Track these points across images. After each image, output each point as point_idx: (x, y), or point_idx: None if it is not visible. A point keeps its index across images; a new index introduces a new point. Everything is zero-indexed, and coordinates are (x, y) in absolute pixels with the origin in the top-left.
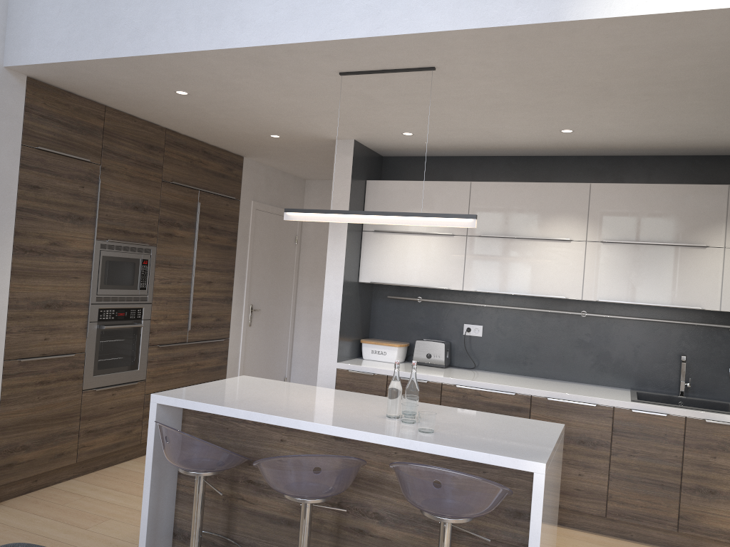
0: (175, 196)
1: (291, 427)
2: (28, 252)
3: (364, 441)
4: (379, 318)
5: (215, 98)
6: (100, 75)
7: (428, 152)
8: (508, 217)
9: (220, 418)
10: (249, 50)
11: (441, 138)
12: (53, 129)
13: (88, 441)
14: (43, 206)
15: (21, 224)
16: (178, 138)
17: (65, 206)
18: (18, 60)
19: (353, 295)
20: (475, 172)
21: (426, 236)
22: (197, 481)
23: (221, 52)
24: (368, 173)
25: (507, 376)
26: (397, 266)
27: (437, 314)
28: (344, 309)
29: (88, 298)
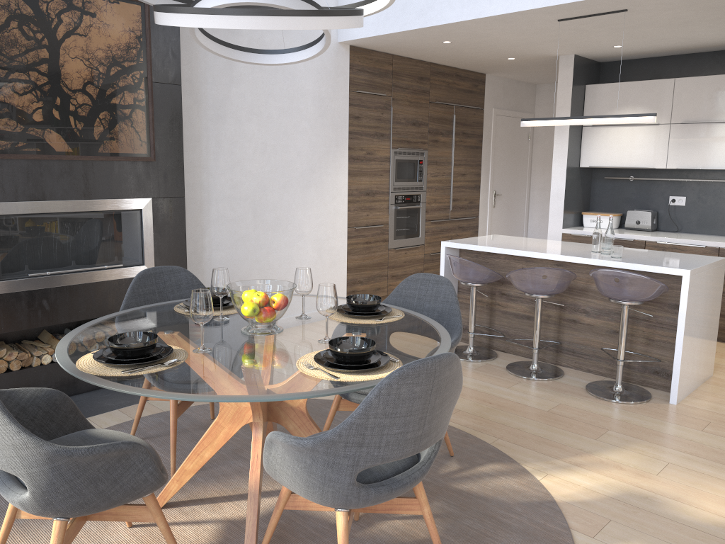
0: (438, 112)
1: (528, 256)
2: (356, 160)
3: (574, 262)
4: (597, 195)
5: (469, 42)
6: (396, 39)
7: (638, 56)
8: (707, 106)
9: (483, 256)
10: (495, 16)
11: (647, 46)
12: (364, 78)
13: (392, 282)
14: (362, 129)
15: (351, 142)
16: (438, 68)
17: (373, 128)
18: (346, 37)
19: (574, 177)
20: (681, 68)
21: (635, 127)
22: (471, 290)
23: (477, 20)
24: (586, 79)
25: (704, 236)
26: (611, 152)
27: (646, 189)
28: (567, 188)
29: (388, 188)
